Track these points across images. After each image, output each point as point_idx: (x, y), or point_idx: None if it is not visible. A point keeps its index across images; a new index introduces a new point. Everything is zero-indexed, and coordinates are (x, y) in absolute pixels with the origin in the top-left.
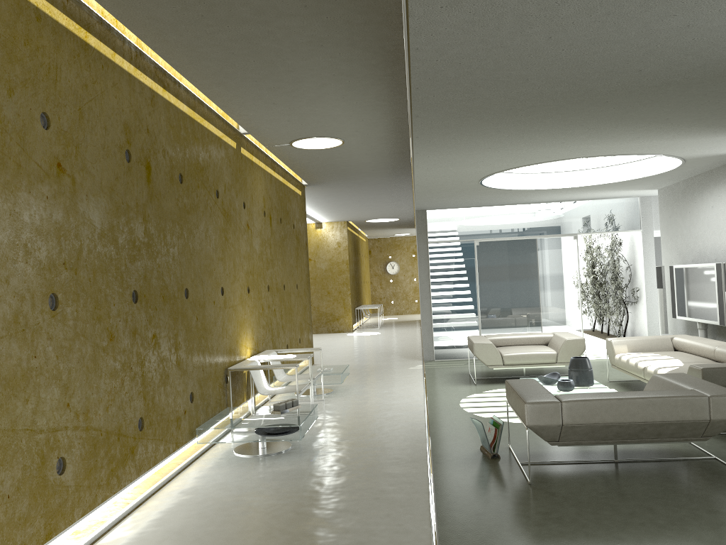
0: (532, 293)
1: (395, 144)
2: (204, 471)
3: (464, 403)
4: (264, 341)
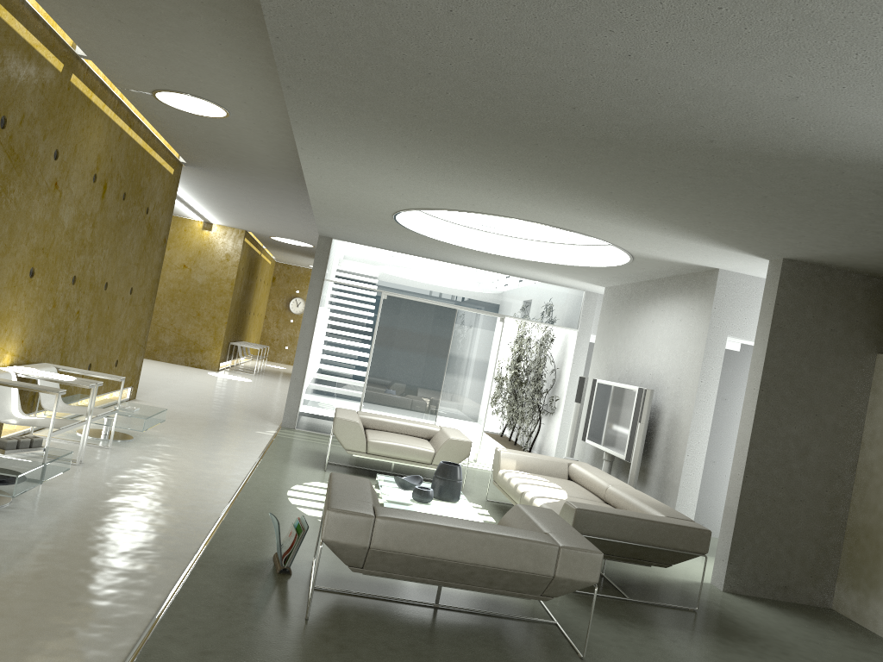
0: (435, 373)
1: None
2: None
3: (294, 491)
4: (44, 350)
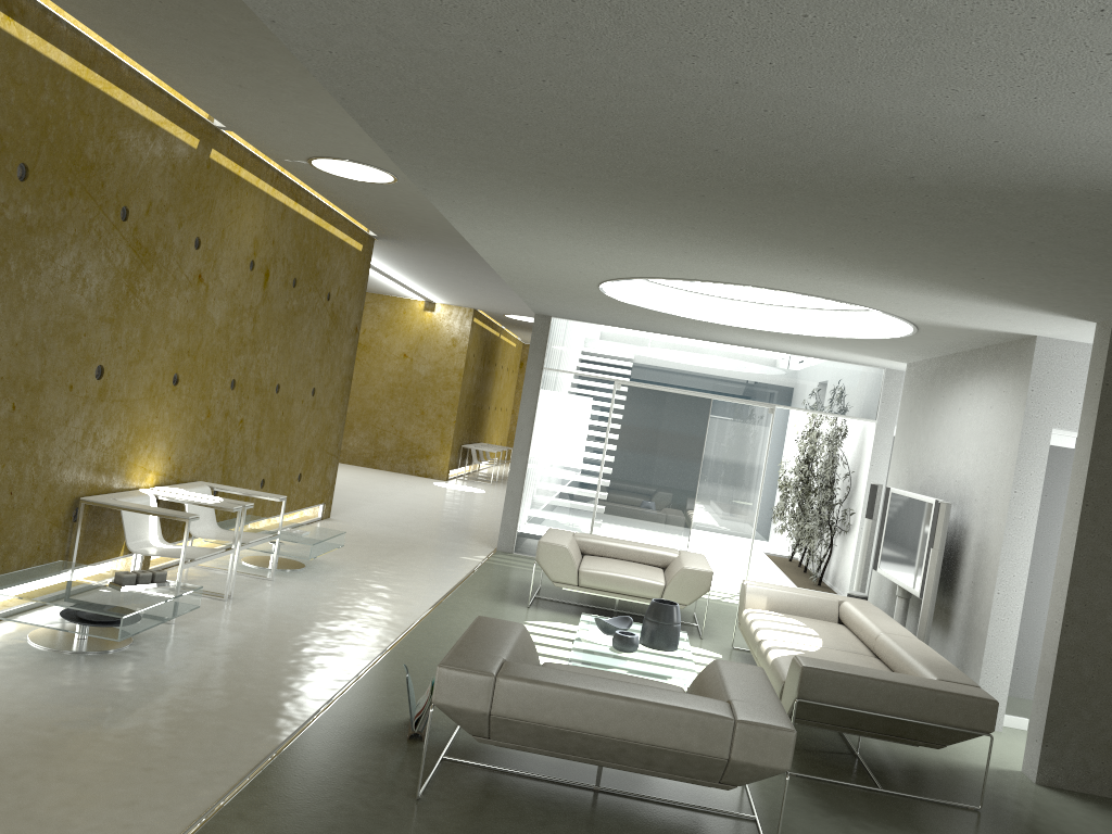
0: (685, 482)
1: None
2: None
3: None
4: (199, 467)
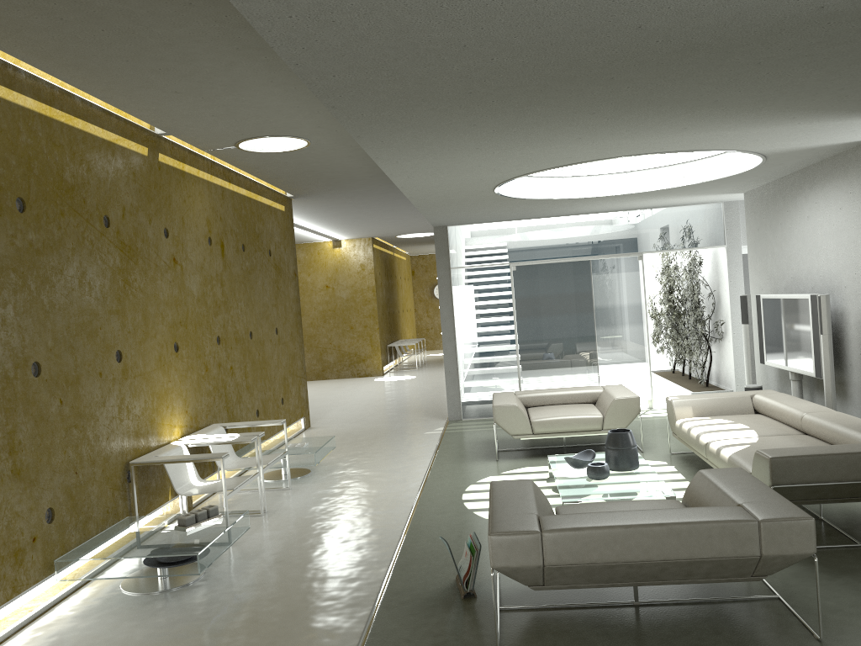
0: (585, 331)
1: None
2: (58, 624)
3: (469, 493)
4: (209, 412)
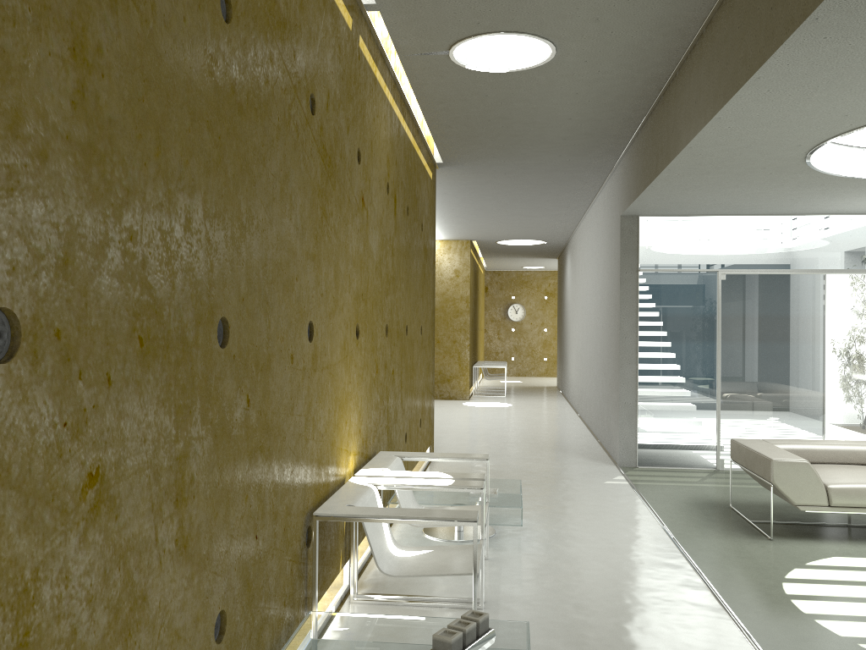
0: (811, 366)
1: (646, 70)
2: None
3: (799, 599)
4: (375, 434)
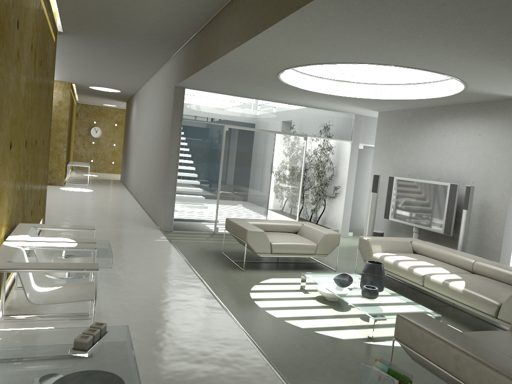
0: (265, 180)
1: (203, 7)
2: None
3: (258, 301)
4: (16, 212)
